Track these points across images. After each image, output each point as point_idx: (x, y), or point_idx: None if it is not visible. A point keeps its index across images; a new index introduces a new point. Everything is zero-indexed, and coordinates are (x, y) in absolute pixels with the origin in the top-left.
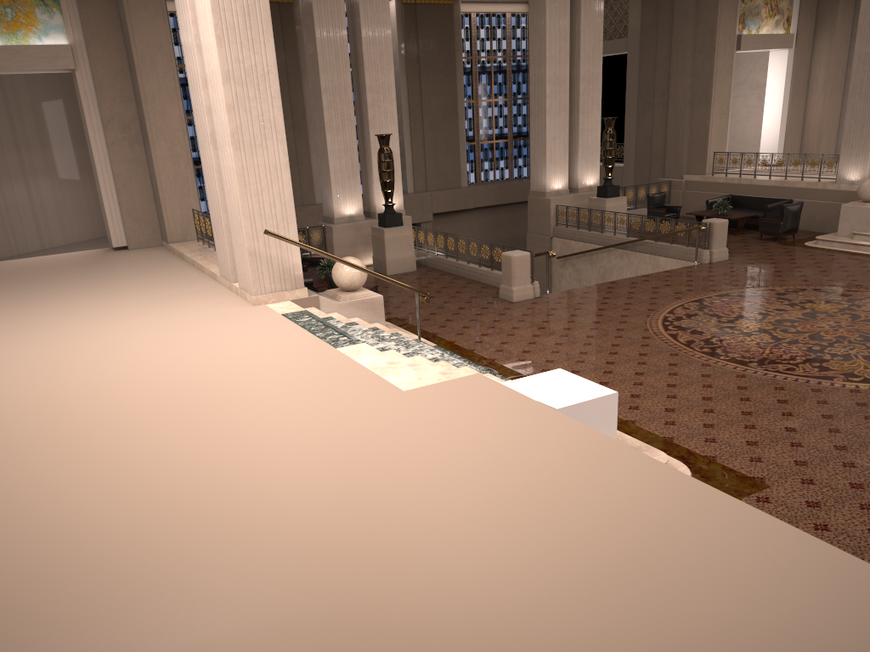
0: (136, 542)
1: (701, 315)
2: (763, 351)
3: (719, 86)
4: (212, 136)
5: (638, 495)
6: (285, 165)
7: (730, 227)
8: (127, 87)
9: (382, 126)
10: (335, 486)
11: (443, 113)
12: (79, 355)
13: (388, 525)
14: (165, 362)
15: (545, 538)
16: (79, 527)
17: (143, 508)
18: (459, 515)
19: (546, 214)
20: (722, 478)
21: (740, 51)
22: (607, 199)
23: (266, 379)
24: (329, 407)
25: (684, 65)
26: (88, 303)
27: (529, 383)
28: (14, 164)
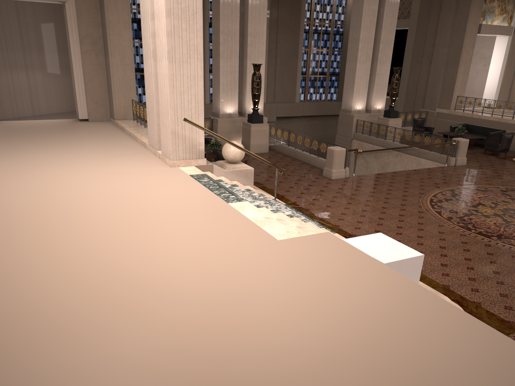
0: (90, 346)
1: (454, 200)
2: (499, 229)
3: (465, 54)
4: (153, 52)
5: (465, 344)
6: (200, 76)
7: None
8: (97, 17)
9: (255, 59)
10: (237, 313)
11: (289, 55)
12: (54, 190)
13: (280, 352)
14: (112, 202)
15: (403, 376)
16: (48, 328)
17: (96, 316)
18: (333, 348)
19: (350, 124)
20: (488, 320)
21: (479, 34)
22: (390, 119)
23: (181, 221)
24: (227, 247)
25: (444, 39)
26: (62, 154)
27: (361, 241)
28: (20, 60)
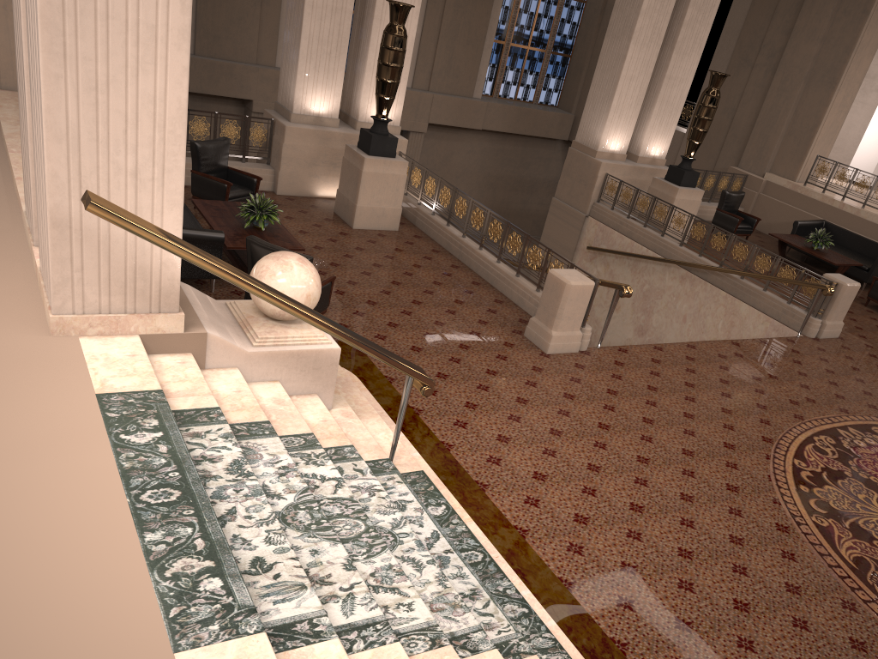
0: None
1: (850, 478)
2: None
3: (854, 67)
4: None
5: None
6: (179, 32)
7: (814, 265)
8: None
9: None
10: None
11: None
12: None
13: None
14: None
15: None
16: None
17: None
18: None
19: (589, 182)
20: None
21: None
22: (680, 189)
23: None
24: None
25: (817, 24)
26: None
27: None
28: None
